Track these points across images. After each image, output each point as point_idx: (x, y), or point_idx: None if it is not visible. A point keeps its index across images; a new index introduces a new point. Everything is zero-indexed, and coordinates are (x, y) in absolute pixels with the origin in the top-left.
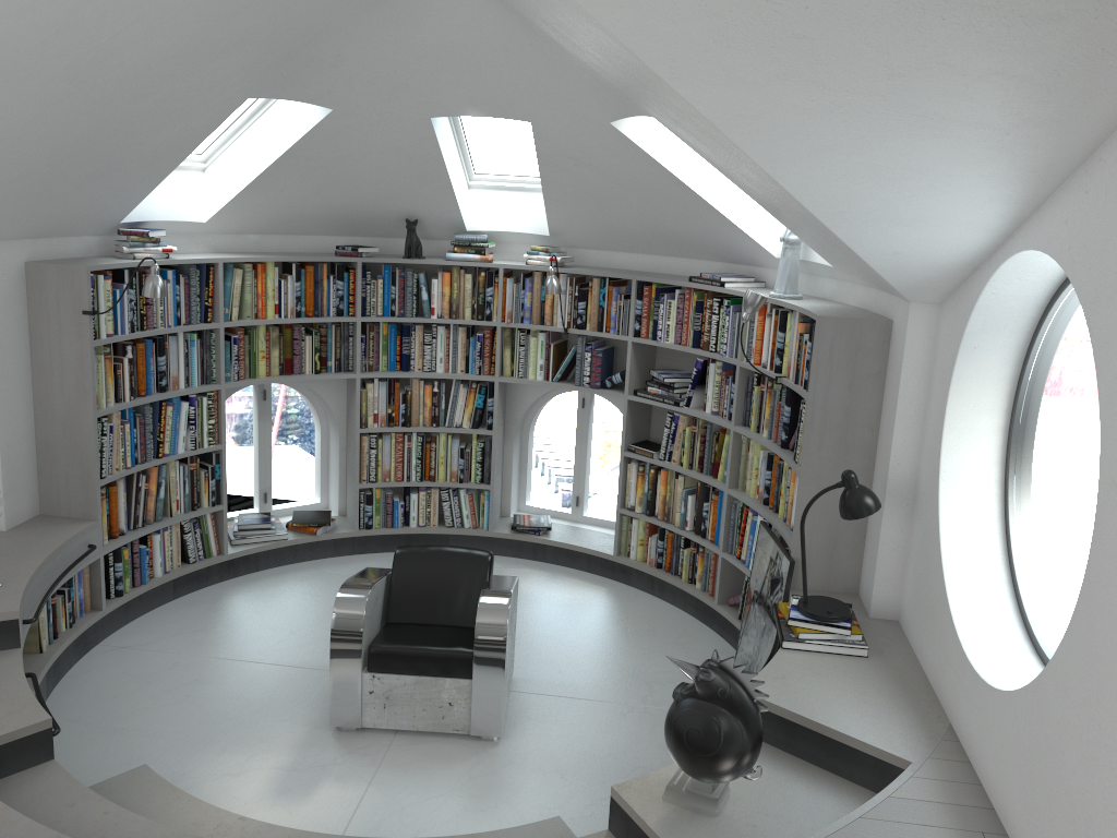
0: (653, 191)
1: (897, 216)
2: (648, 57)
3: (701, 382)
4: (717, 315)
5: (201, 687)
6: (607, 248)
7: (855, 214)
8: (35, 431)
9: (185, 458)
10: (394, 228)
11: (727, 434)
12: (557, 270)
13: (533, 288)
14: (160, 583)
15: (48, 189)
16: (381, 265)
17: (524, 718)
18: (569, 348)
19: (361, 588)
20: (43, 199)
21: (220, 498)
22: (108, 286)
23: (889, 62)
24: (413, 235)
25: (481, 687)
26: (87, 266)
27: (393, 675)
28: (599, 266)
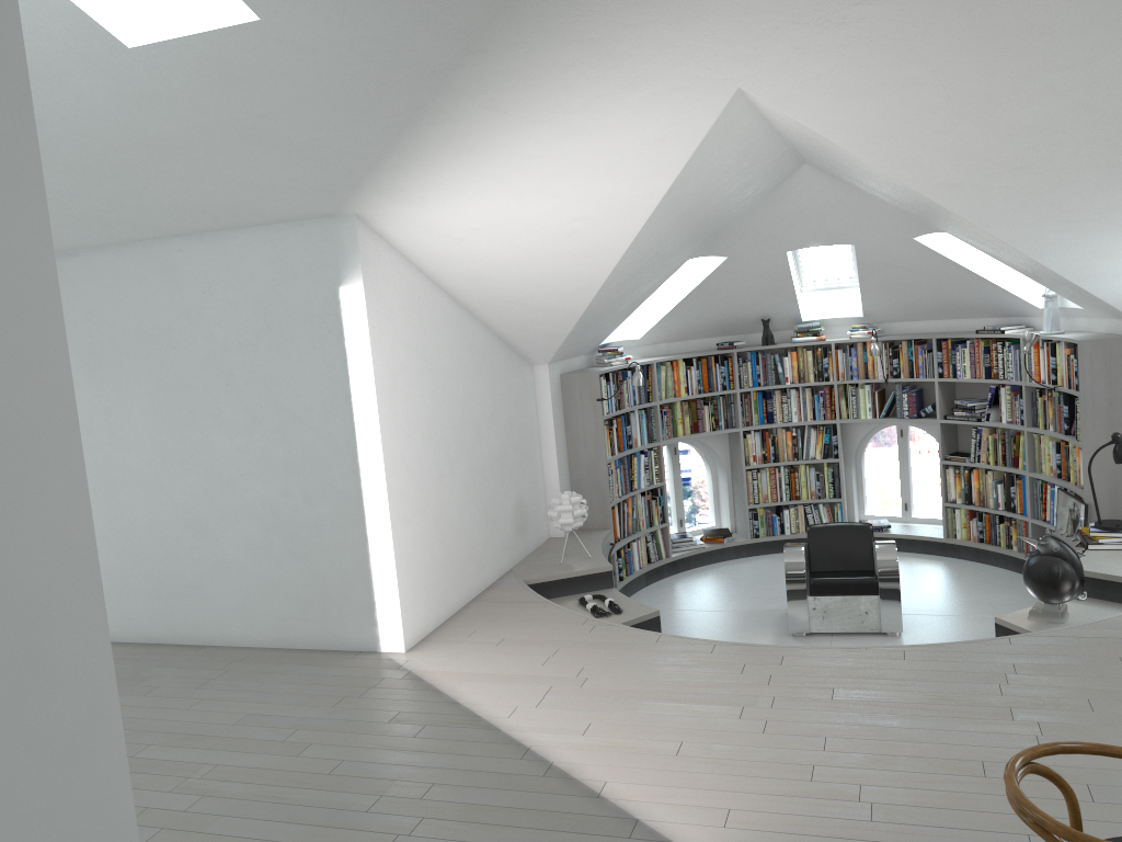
0: (943, 276)
1: (1118, 273)
2: (974, 221)
3: (995, 402)
4: (1001, 354)
5: (696, 623)
6: (906, 319)
7: (1093, 276)
8: (569, 476)
9: (643, 492)
10: (751, 327)
11: (1021, 435)
12: (877, 338)
13: (857, 354)
14: (639, 574)
15: (588, 328)
16: (744, 353)
17: (912, 625)
18: (887, 394)
19: (797, 546)
20: (583, 334)
21: (664, 518)
22: (604, 383)
23: (1098, 207)
24: (768, 329)
25: (885, 600)
26: (598, 372)
27: (827, 596)
28: (902, 333)
